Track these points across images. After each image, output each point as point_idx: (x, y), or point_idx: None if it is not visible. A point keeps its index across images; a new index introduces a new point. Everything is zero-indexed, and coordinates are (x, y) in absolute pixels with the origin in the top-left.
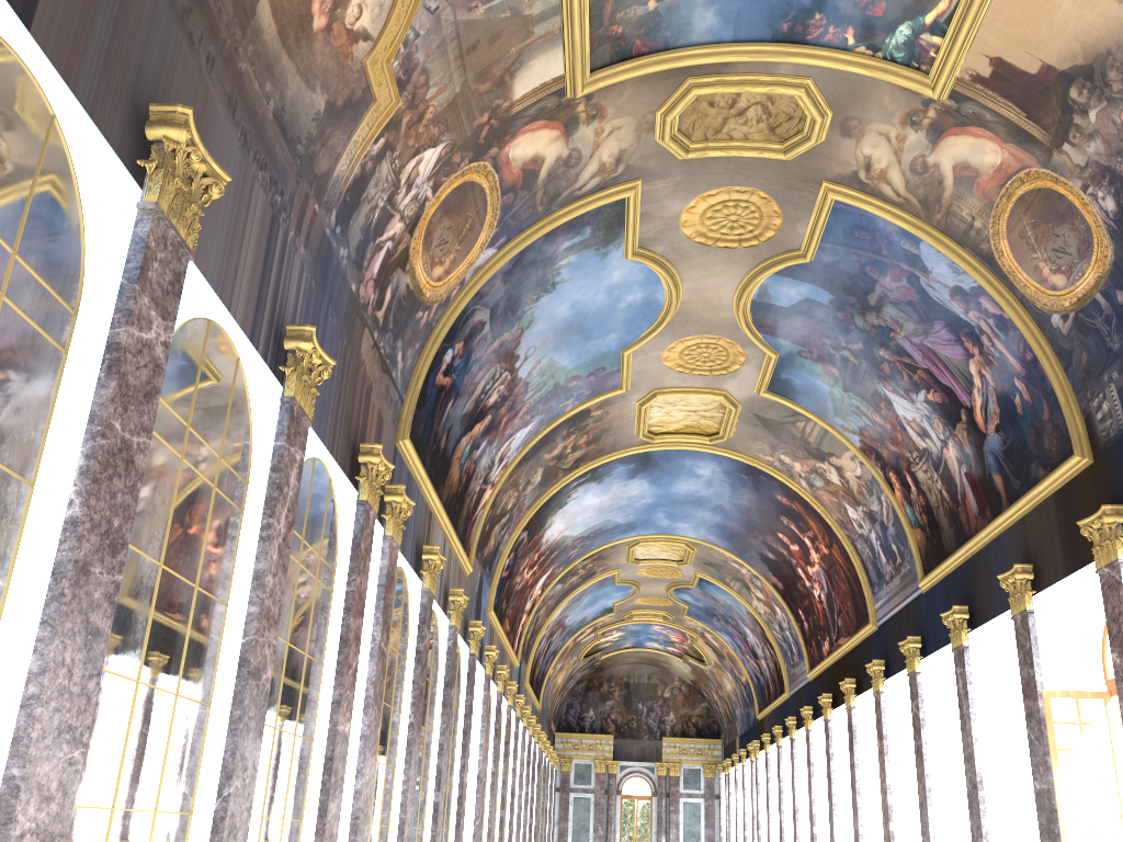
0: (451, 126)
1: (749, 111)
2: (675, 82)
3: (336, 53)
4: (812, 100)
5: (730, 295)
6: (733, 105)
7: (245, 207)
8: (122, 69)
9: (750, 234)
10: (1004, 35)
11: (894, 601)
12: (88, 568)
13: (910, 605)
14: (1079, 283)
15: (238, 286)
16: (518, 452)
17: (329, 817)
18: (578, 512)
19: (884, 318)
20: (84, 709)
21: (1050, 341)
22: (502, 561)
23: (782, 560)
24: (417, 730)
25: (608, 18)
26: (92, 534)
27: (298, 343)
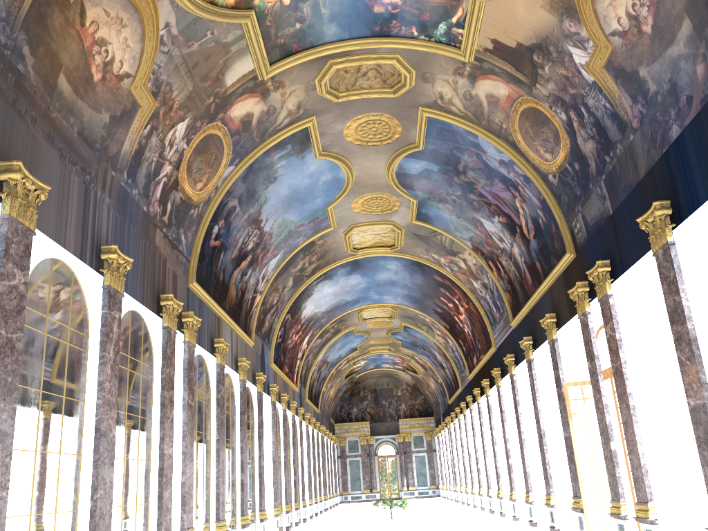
0: (191, 108)
1: (369, 73)
2: (322, 63)
3: (111, 89)
4: (401, 65)
5: (383, 170)
6: (358, 71)
7: (67, 189)
8: None
9: (386, 137)
10: (494, 27)
11: (502, 333)
12: None
13: (509, 336)
14: (557, 158)
15: (68, 233)
16: (273, 271)
17: (164, 499)
18: (321, 298)
19: (469, 177)
20: (5, 472)
21: (550, 189)
22: (276, 334)
23: (446, 312)
24: (221, 443)
25: (273, 36)
26: None
27: (109, 255)
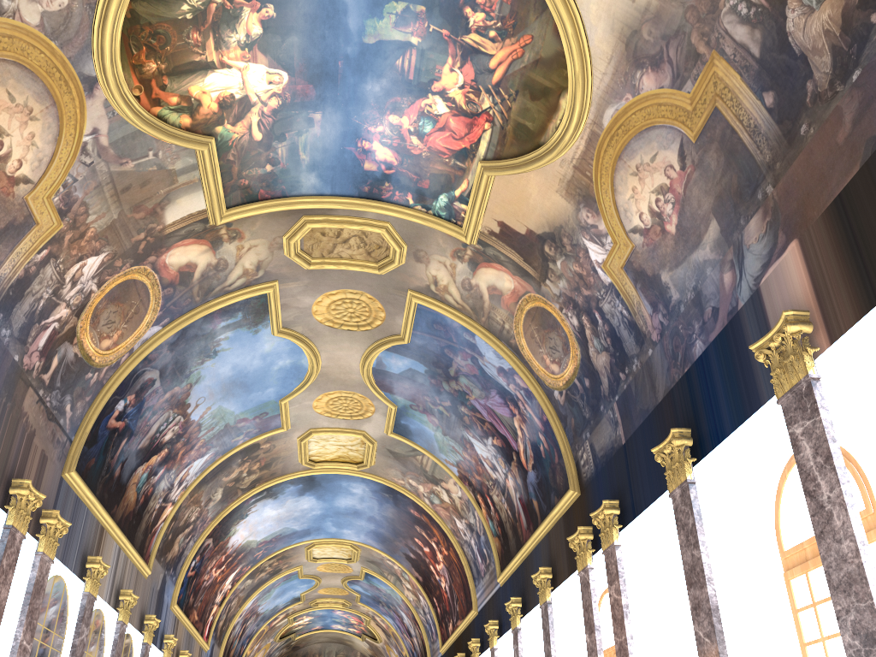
0: (111, 241)
1: (351, 240)
2: (294, 218)
3: None
4: (391, 236)
5: (357, 363)
6: (339, 236)
7: None
8: None
9: (365, 321)
10: (503, 208)
11: (486, 592)
12: None
13: (494, 595)
14: (566, 371)
15: None
16: (197, 476)
17: None
18: (259, 522)
19: (461, 385)
20: None
21: (555, 408)
22: (187, 563)
23: (420, 559)
24: None
25: (236, 174)
26: None
27: None
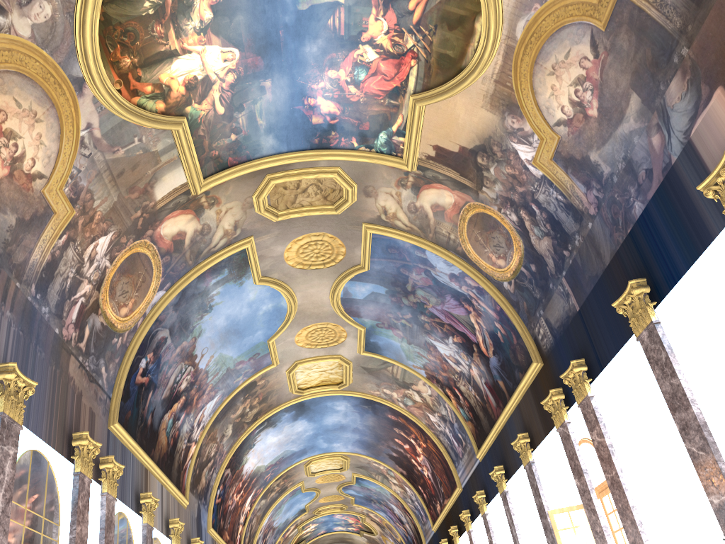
0: (115, 221)
1: (309, 189)
2: (259, 178)
3: (19, 188)
4: (343, 179)
5: (327, 296)
6: (298, 187)
7: None
8: None
9: (329, 259)
10: (436, 133)
11: (467, 470)
12: None
13: (476, 471)
14: (511, 262)
15: None
16: (210, 417)
17: None
18: (264, 449)
19: (418, 297)
20: None
21: (506, 297)
22: (214, 492)
23: (402, 456)
24: None
25: (207, 147)
26: None
27: (4, 375)
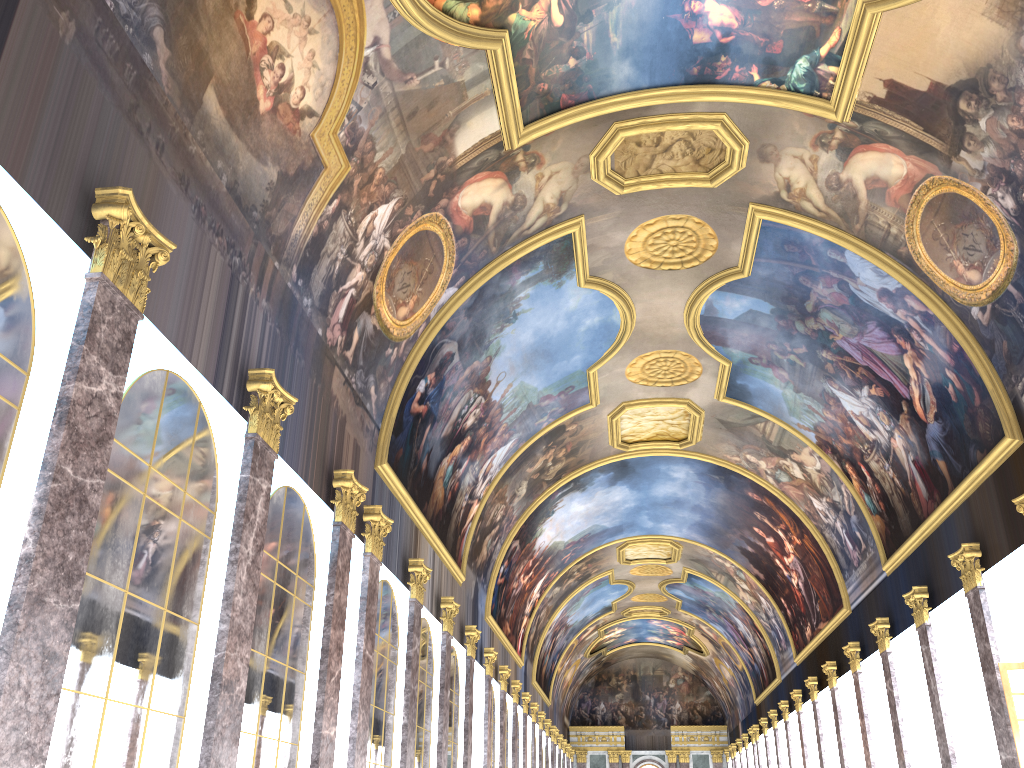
0: (400, 184)
1: (674, 147)
2: (602, 128)
3: (283, 130)
4: (728, 132)
5: (680, 312)
6: (658, 143)
7: (202, 270)
8: (70, 161)
9: (690, 256)
10: (892, 59)
11: (863, 585)
12: (42, 598)
13: (878, 588)
14: (992, 277)
15: (198, 339)
16: (500, 468)
17: None
18: (566, 519)
19: (822, 322)
20: (43, 727)
21: (972, 332)
22: (497, 569)
23: (760, 553)
24: (411, 731)
25: (533, 77)
26: (46, 568)
27: (259, 385)
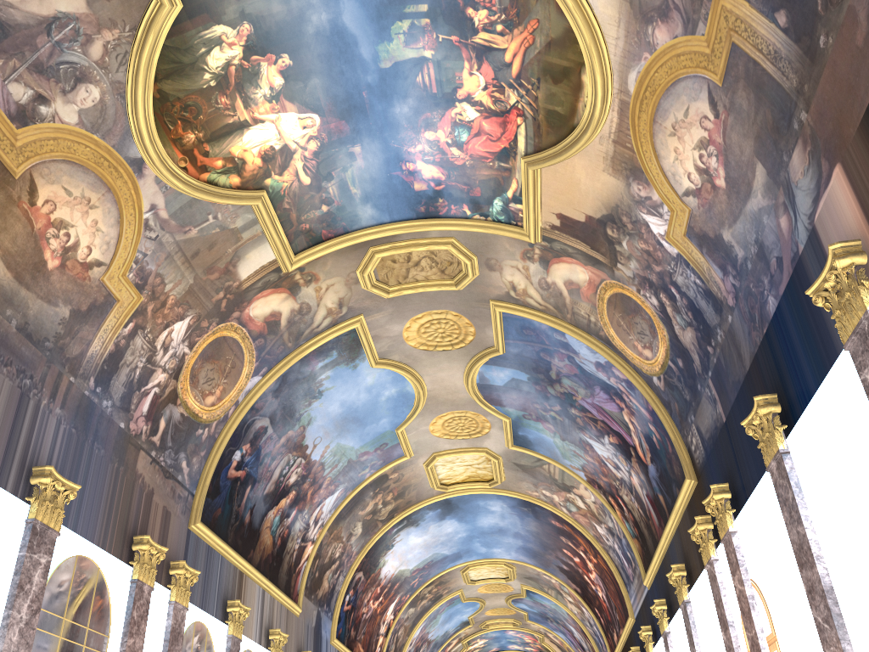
0: (193, 304)
1: (422, 262)
2: (362, 251)
3: (73, 278)
4: (458, 251)
5: (461, 381)
6: (409, 260)
7: None
8: None
9: (457, 339)
10: (557, 199)
11: (638, 597)
12: None
13: (645, 600)
14: (658, 354)
15: None
16: (331, 513)
17: None
18: (407, 550)
19: (565, 387)
20: None
21: (657, 395)
22: (341, 598)
23: (573, 570)
24: None
25: (295, 220)
26: None
27: (40, 479)
